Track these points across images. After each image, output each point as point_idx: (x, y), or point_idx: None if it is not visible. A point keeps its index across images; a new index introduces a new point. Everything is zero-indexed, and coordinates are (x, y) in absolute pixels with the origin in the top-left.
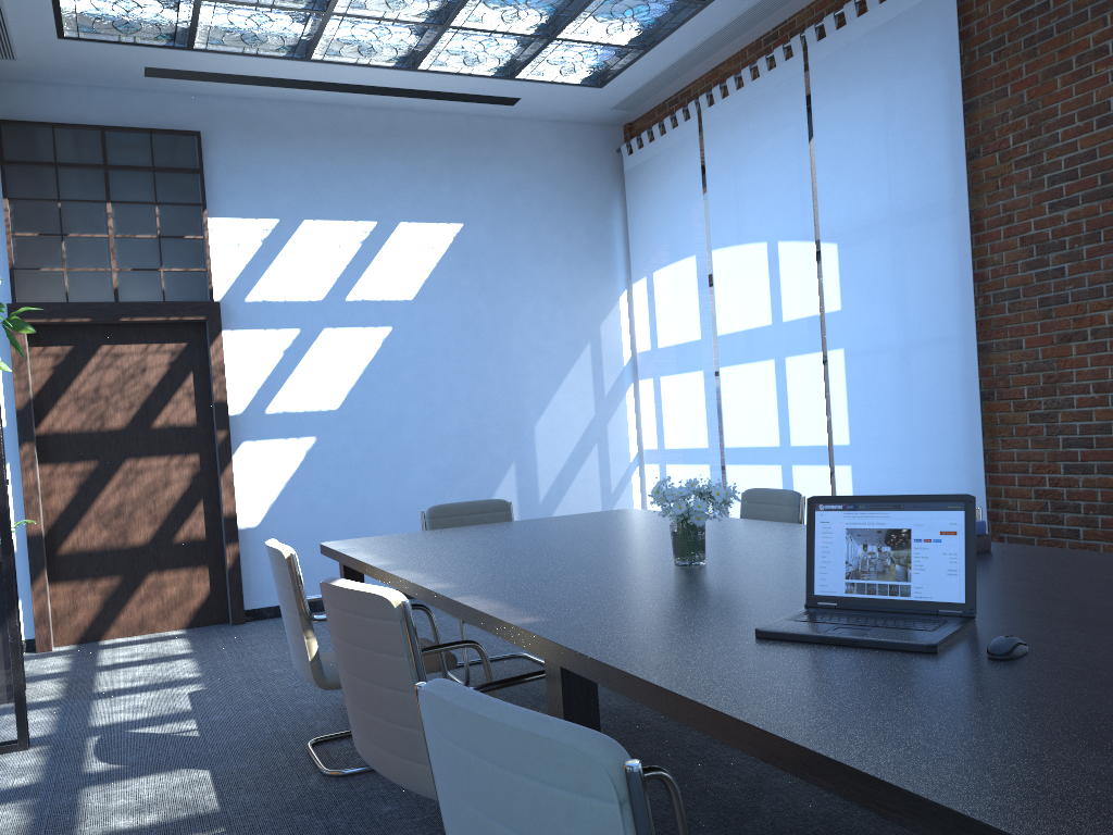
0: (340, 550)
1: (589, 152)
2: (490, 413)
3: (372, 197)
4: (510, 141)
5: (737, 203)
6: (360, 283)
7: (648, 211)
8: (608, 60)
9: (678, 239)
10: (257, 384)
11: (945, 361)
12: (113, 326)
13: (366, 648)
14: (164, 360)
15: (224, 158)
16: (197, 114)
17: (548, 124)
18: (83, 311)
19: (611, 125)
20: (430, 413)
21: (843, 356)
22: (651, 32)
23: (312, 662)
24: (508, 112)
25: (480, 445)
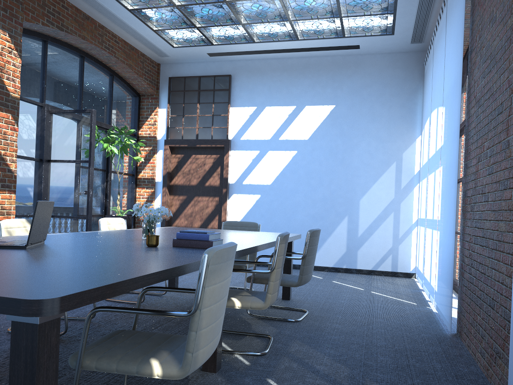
0: None
1: (407, 66)
2: (338, 192)
3: (295, 95)
4: (363, 65)
5: (434, 88)
6: (285, 132)
7: (425, 94)
8: (380, 21)
9: (427, 108)
10: (240, 172)
11: (453, 173)
12: (196, 148)
13: None
14: (211, 161)
15: (239, 84)
16: (231, 68)
17: (385, 55)
18: (185, 142)
19: (422, 51)
20: (309, 189)
21: (441, 169)
22: (386, 5)
23: None
24: (361, 52)
25: (331, 206)
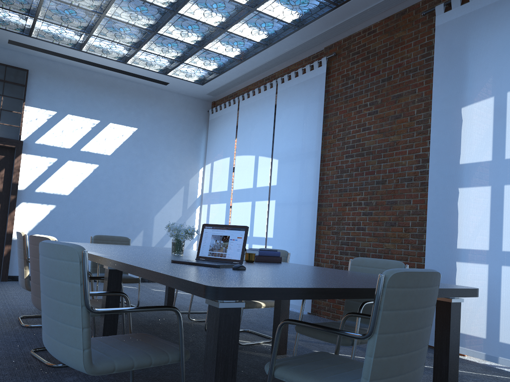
0: None
1: (196, 110)
2: (136, 208)
3: (100, 110)
4: (163, 99)
5: (247, 139)
6: (88, 144)
7: (215, 137)
8: (204, 75)
9: (224, 150)
10: (33, 178)
11: (307, 208)
12: None
13: None
14: None
15: (37, 82)
16: (28, 63)
17: (180, 95)
18: None
19: (207, 101)
20: (109, 203)
21: (275, 202)
22: (221, 67)
23: (25, 279)
24: (164, 87)
25: (129, 220)
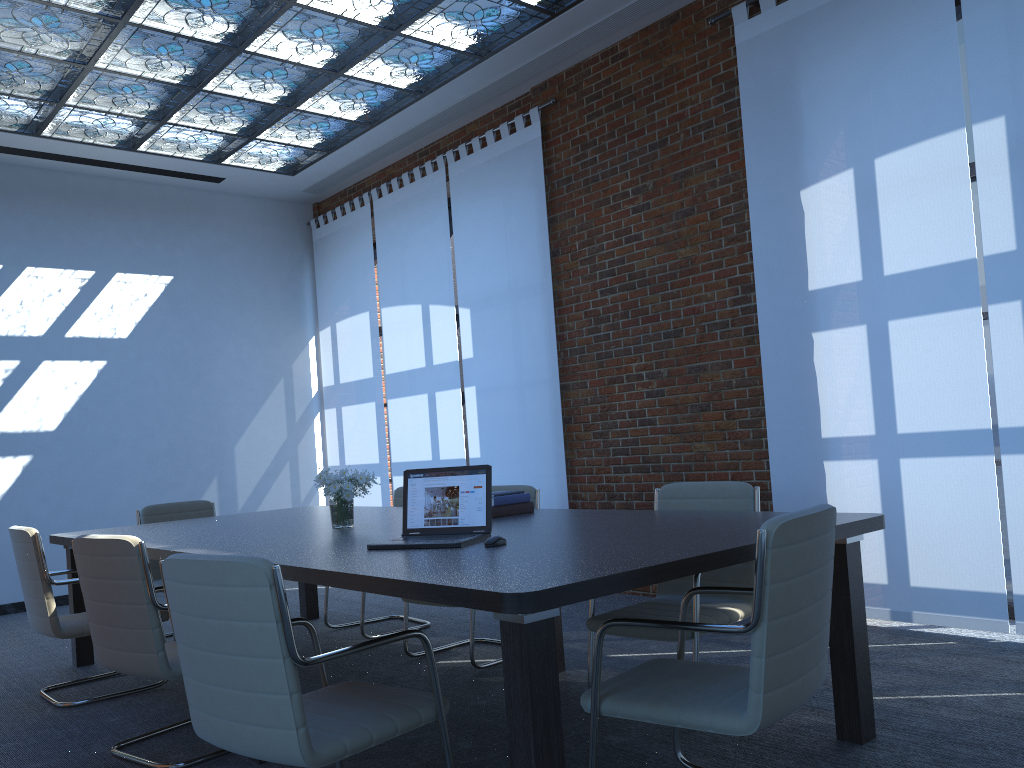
0: (70, 537)
1: (284, 224)
2: (196, 435)
3: (91, 250)
4: (216, 211)
5: (400, 273)
6: (78, 322)
7: (332, 274)
8: (298, 156)
9: (356, 298)
10: None
11: (540, 396)
12: None
13: (111, 579)
14: None
15: None
16: None
17: (249, 199)
18: None
19: (302, 203)
20: (141, 435)
21: (475, 391)
22: (332, 140)
23: (51, 617)
24: (214, 187)
25: (186, 462)
